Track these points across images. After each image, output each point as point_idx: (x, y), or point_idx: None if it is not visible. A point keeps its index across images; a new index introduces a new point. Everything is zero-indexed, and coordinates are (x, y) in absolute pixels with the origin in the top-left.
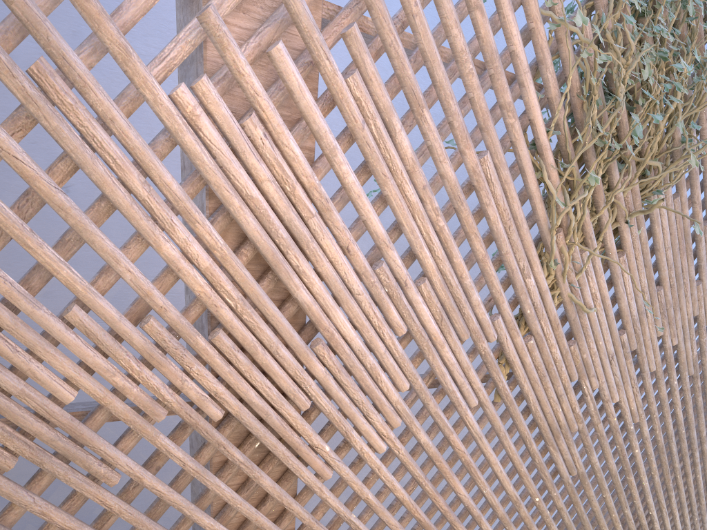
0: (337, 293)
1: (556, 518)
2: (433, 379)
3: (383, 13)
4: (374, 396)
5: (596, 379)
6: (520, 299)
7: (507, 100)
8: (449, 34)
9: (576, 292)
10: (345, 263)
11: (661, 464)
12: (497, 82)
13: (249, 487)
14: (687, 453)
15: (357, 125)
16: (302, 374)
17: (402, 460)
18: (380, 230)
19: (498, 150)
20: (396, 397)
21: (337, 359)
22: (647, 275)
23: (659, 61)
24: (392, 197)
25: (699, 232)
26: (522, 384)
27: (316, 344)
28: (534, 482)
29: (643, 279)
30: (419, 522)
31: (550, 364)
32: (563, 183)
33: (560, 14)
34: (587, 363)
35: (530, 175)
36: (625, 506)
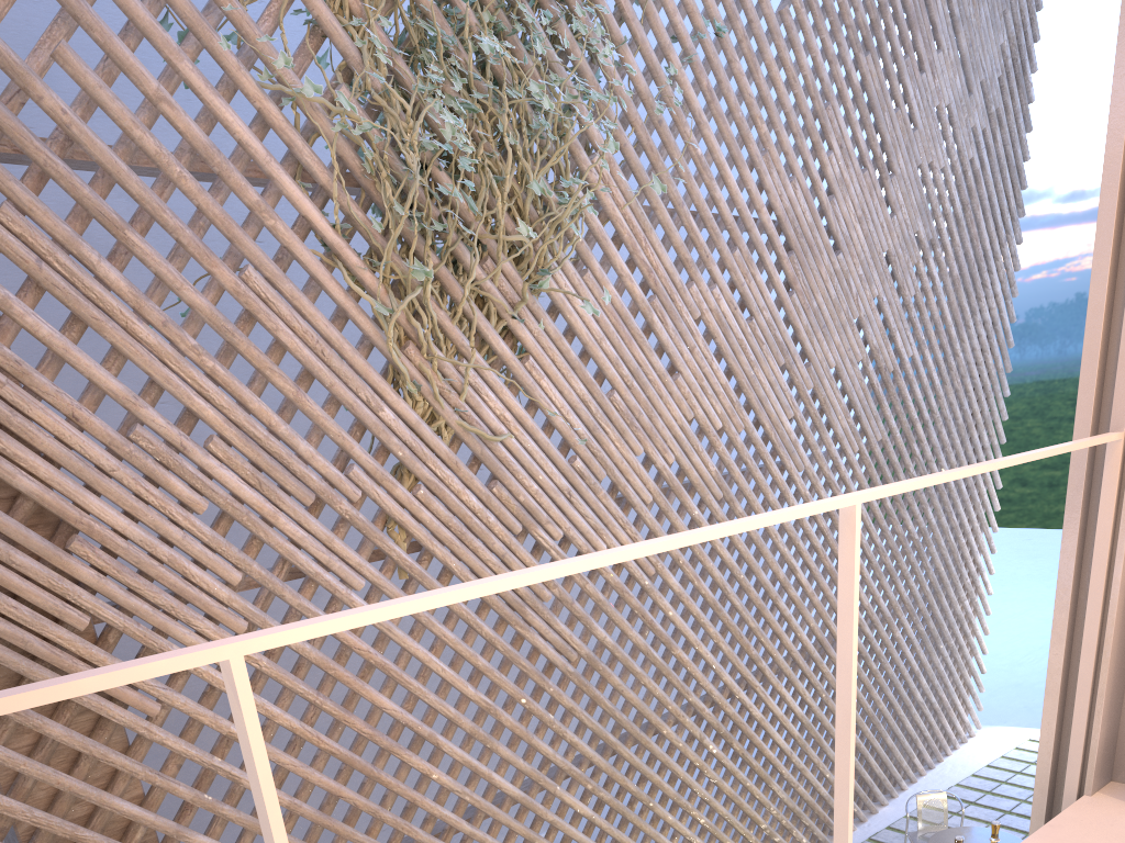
0: (80, 474)
1: (581, 725)
2: (290, 564)
3: (19, 130)
4: (190, 596)
5: (554, 526)
6: (382, 440)
7: (252, 199)
8: (133, 136)
9: (470, 417)
10: (77, 435)
11: (727, 627)
12: (229, 180)
13: (44, 745)
14: (762, 605)
15: (31, 266)
16: (60, 583)
17: (271, 675)
18: (116, 386)
19: (263, 260)
20: (225, 592)
21: (111, 556)
22: (582, 378)
23: (478, 113)
24: (119, 343)
25: (594, 311)
26: (431, 548)
27: (71, 542)
28: (521, 680)
29: (577, 384)
30: (333, 755)
31: (467, 516)
32: (391, 285)
33: (293, 86)
34: (531, 507)
35: (329, 283)
36: (685, 693)
